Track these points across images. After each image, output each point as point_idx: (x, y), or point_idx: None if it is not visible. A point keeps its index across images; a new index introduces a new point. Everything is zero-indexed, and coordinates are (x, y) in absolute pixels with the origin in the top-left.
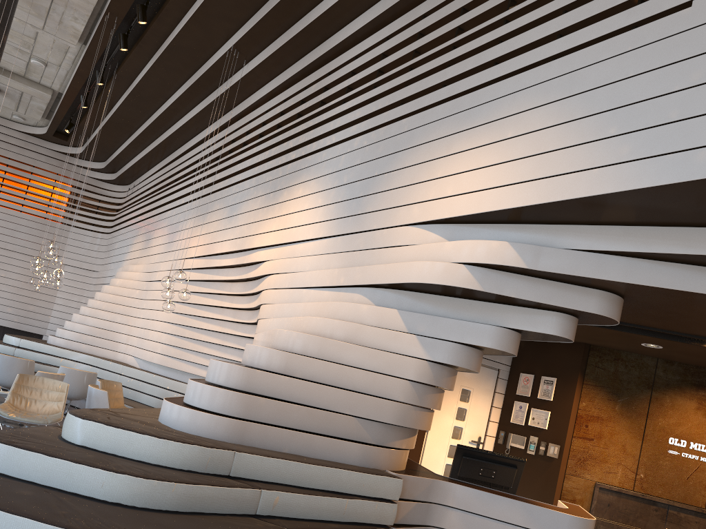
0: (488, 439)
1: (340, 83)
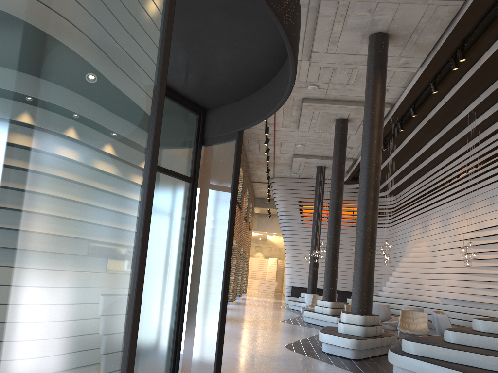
0: None
1: None
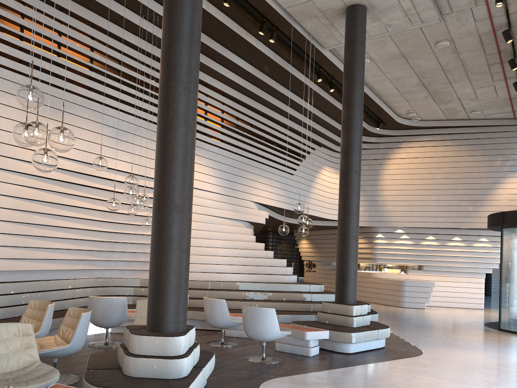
0: None
1: None
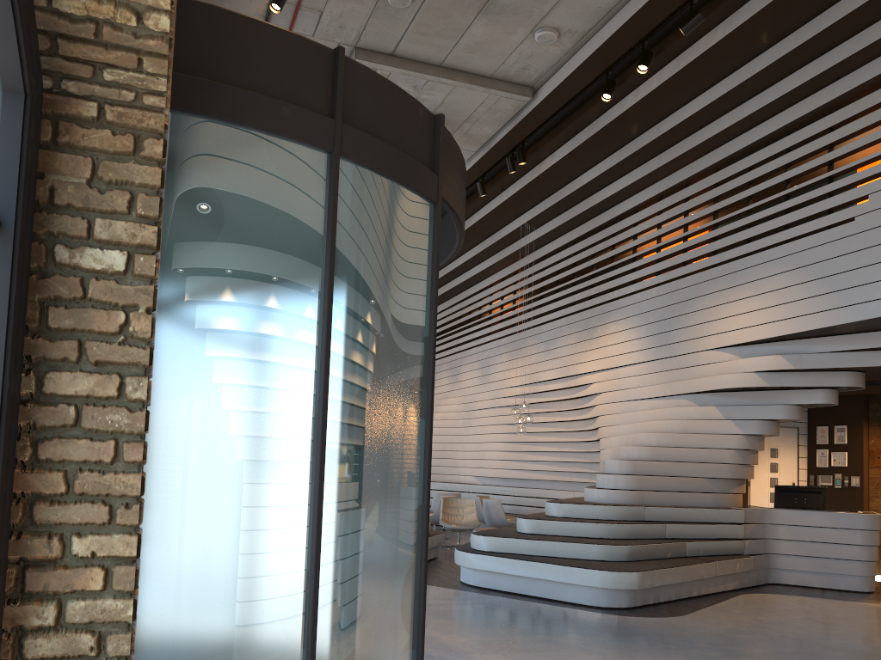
0: (801, 483)
1: (624, 241)
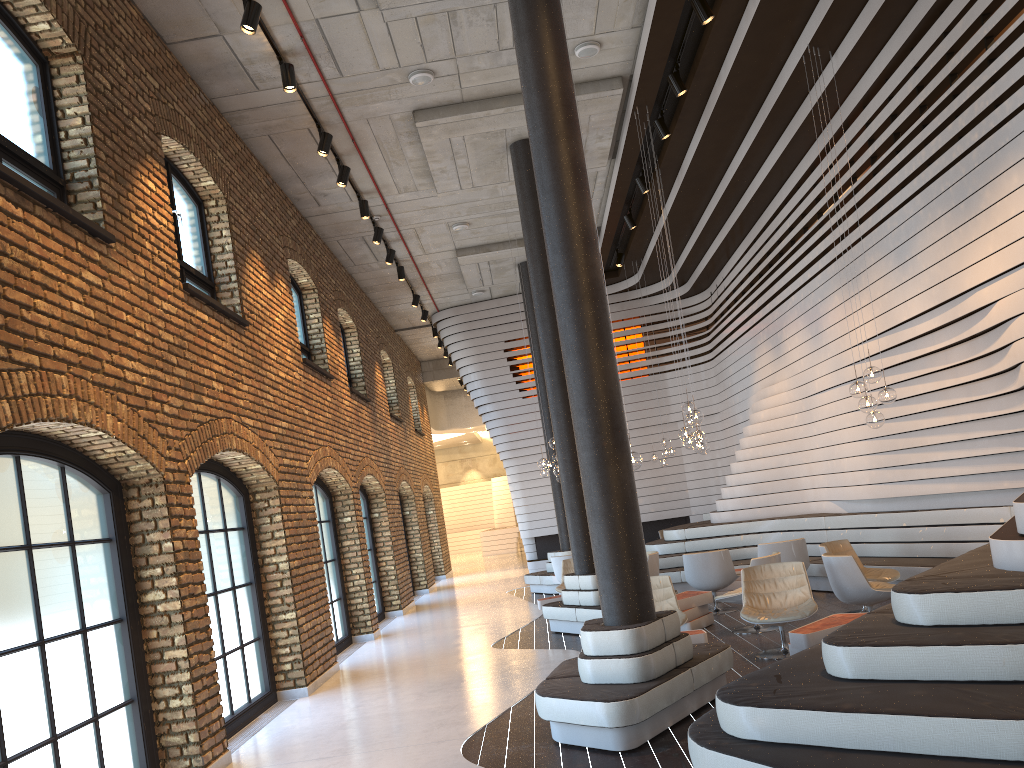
0: None
1: None
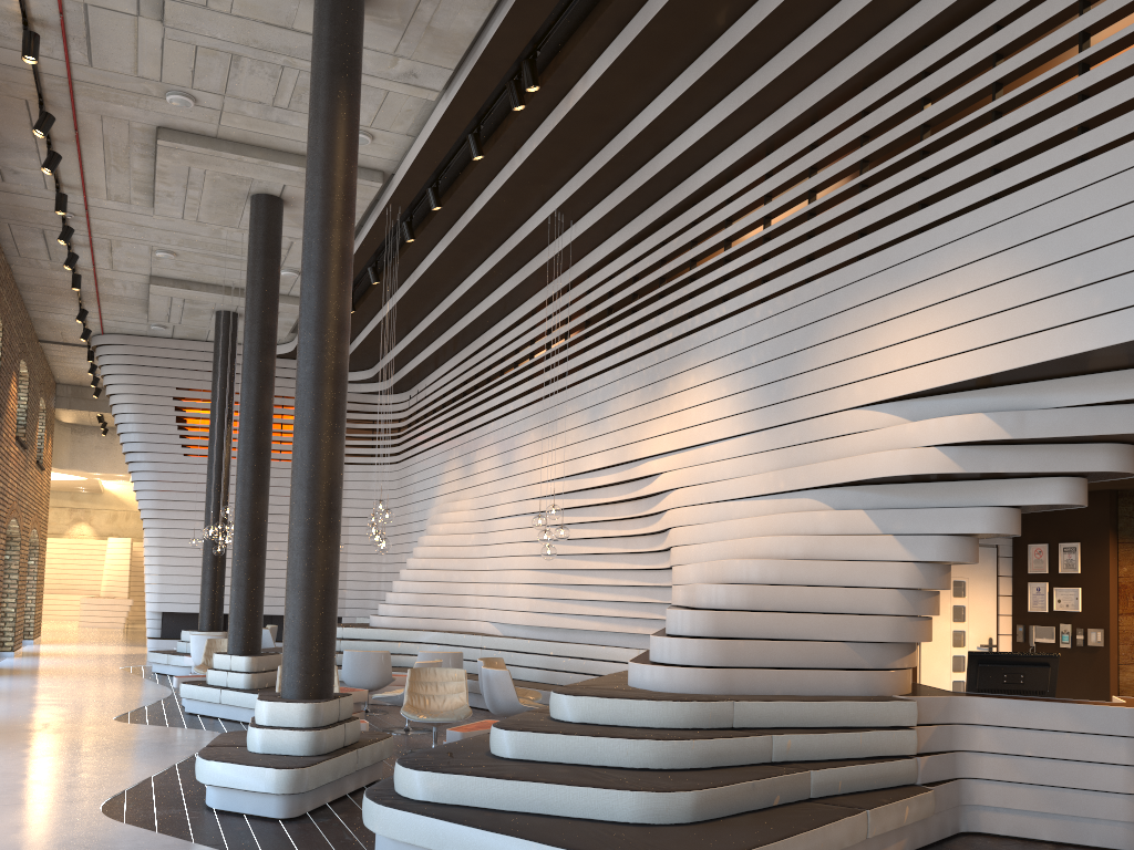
0: (1002, 639)
1: (711, 233)
